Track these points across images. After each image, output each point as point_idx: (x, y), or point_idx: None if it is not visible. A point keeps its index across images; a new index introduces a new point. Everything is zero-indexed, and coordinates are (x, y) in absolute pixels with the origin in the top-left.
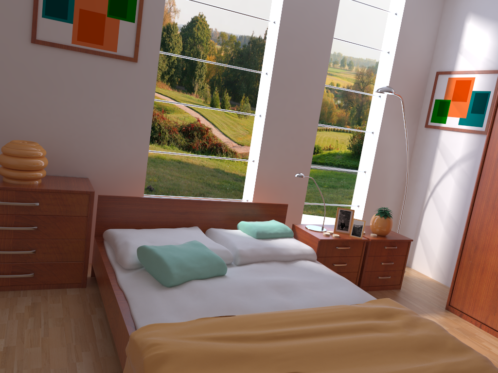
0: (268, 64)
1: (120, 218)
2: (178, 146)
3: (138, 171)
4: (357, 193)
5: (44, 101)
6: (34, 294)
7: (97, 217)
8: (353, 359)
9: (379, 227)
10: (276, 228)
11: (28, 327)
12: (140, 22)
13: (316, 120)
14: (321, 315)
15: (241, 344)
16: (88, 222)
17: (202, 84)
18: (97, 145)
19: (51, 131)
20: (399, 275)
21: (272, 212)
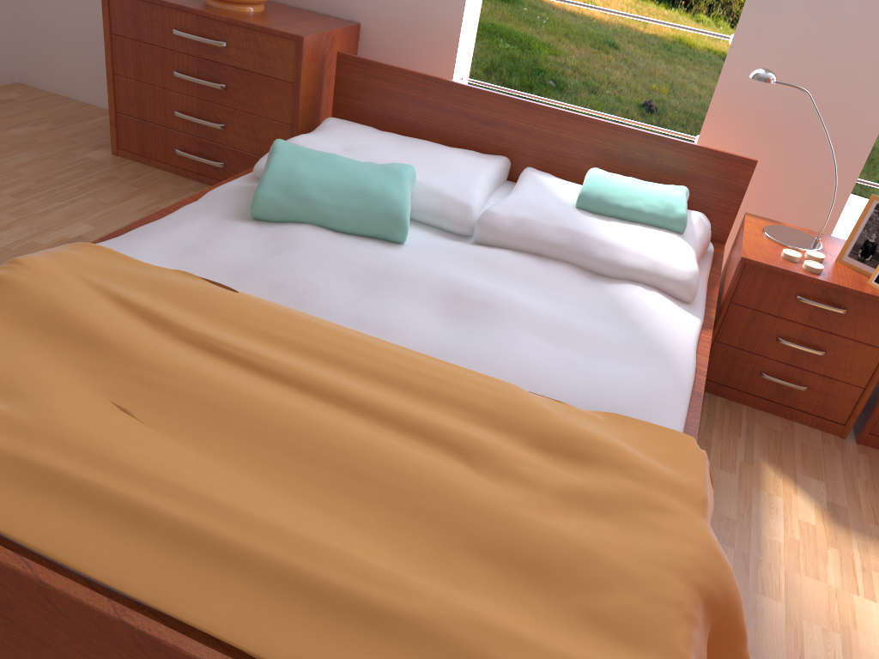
0: None
1: (371, 106)
2: (730, 20)
3: (446, 23)
4: None
5: None
6: None
7: (335, 96)
8: (281, 464)
9: None
10: (648, 199)
11: None
12: None
13: None
14: (396, 371)
15: (142, 328)
16: (294, 95)
17: None
18: None
19: None
20: None
21: (705, 173)
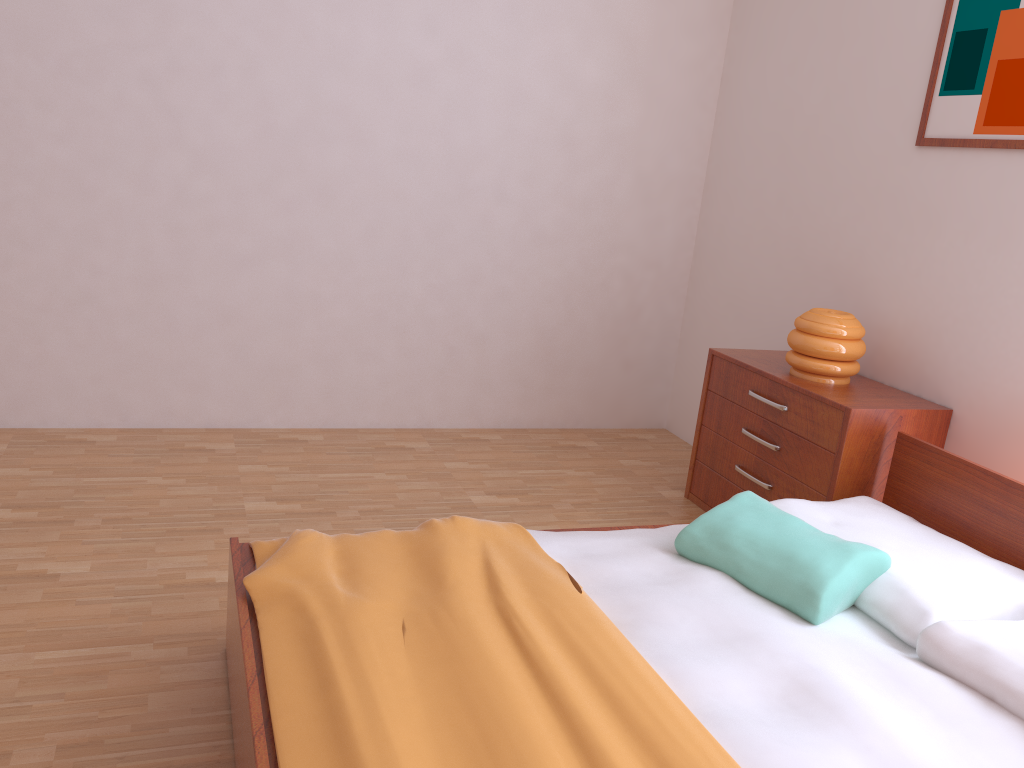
0: None
1: (923, 495)
2: None
3: None
4: None
5: (915, 250)
6: None
7: (888, 477)
8: (452, 711)
9: None
10: None
11: None
12: None
13: None
14: (632, 701)
15: (479, 586)
16: (833, 466)
17: None
18: (979, 343)
19: (915, 306)
20: None
21: None
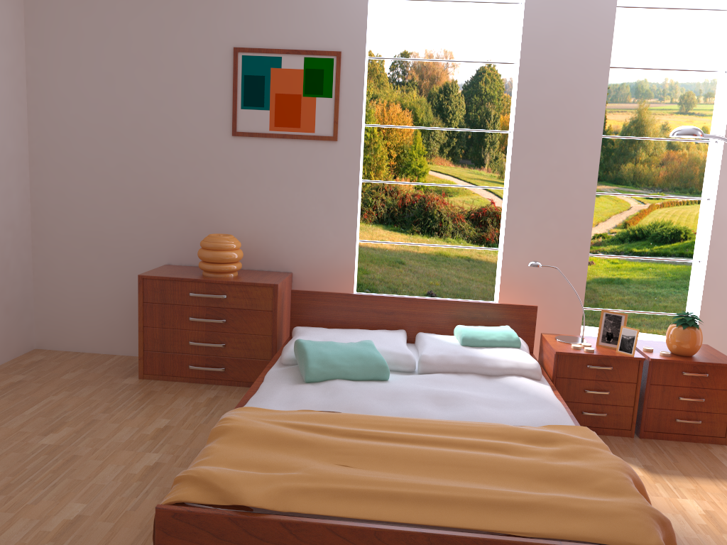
0: (512, 119)
1: (315, 316)
2: (465, 238)
3: (345, 264)
4: (691, 296)
5: (246, 193)
6: (222, 389)
7: (291, 314)
8: (432, 469)
9: (674, 342)
10: (496, 334)
11: (196, 414)
12: (338, 95)
13: (591, 187)
14: (445, 427)
15: (316, 434)
16: (273, 317)
17: (494, 154)
18: (299, 236)
19: (254, 223)
20: (721, 422)
21: (512, 317)
